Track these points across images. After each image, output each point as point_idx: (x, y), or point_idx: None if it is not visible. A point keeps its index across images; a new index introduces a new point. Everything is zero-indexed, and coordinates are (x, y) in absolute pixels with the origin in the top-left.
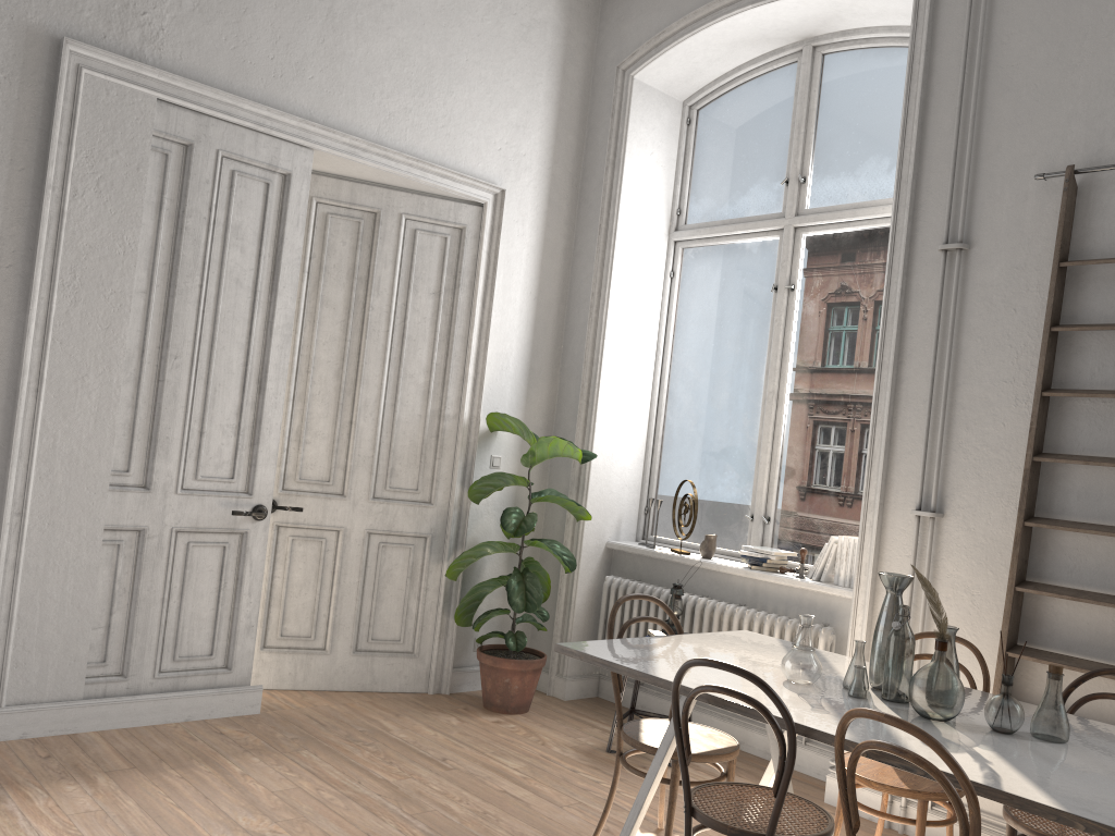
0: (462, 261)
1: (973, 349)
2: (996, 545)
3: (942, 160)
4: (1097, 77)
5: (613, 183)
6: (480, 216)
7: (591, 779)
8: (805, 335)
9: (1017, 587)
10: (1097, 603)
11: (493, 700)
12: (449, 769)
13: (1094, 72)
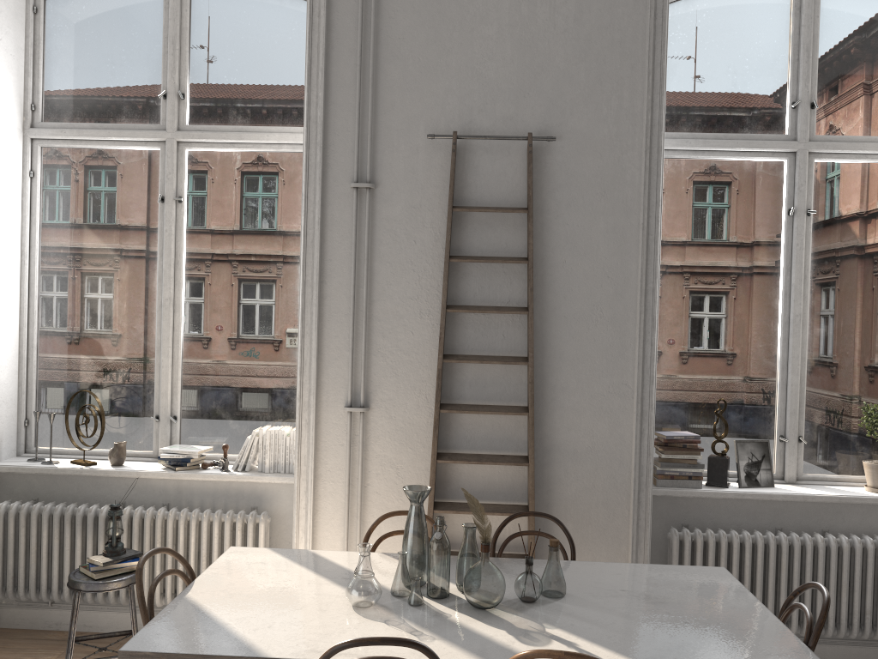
0: None
1: (384, 272)
2: (413, 428)
3: (346, 108)
4: (465, 63)
5: None
6: None
7: None
8: (197, 245)
9: (438, 460)
10: (495, 464)
11: None
12: None
13: (463, 59)
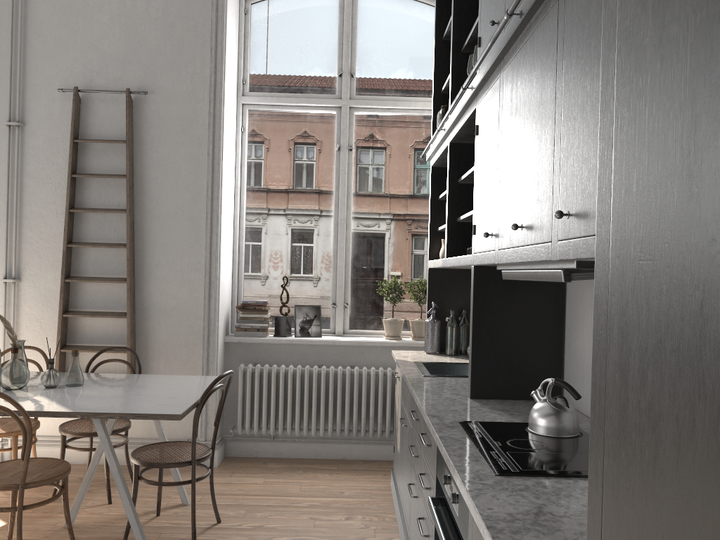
0: None
1: (31, 185)
2: (52, 294)
3: (3, 70)
4: (87, 40)
5: None
6: None
7: None
8: None
9: (64, 314)
10: (103, 317)
11: None
12: None
13: (86, 37)
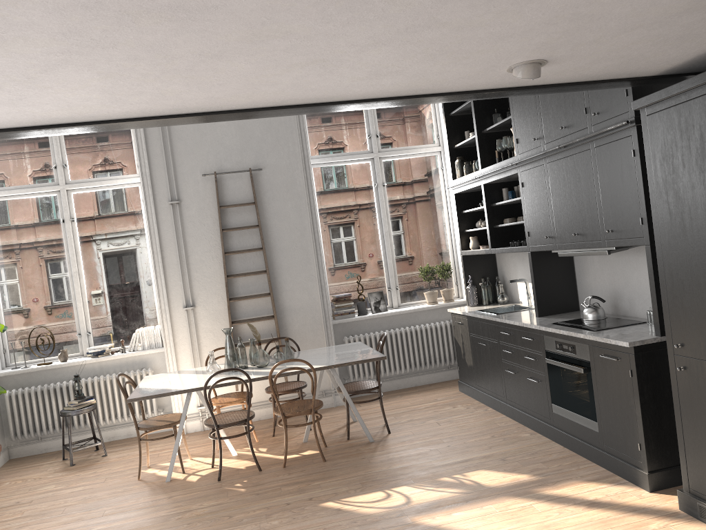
0: None
1: (192, 241)
2: (218, 312)
3: (160, 166)
4: (214, 139)
5: None
6: None
7: (91, 473)
8: (86, 242)
9: (233, 324)
10: (259, 321)
11: None
12: (30, 502)
13: (213, 137)
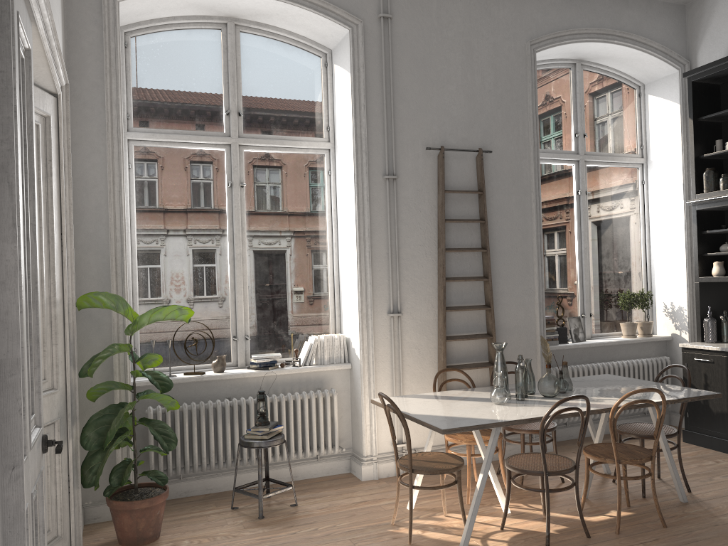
0: (52, 150)
1: (404, 230)
2: (426, 323)
3: (377, 129)
4: (440, 106)
5: (112, 89)
6: (56, 106)
7: (311, 530)
8: (254, 216)
9: (447, 340)
10: (476, 339)
11: (147, 535)
12: None
13: (439, 103)
